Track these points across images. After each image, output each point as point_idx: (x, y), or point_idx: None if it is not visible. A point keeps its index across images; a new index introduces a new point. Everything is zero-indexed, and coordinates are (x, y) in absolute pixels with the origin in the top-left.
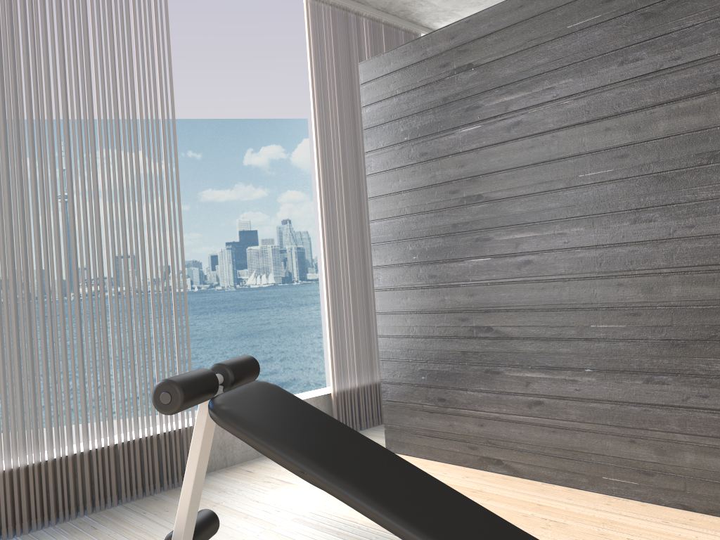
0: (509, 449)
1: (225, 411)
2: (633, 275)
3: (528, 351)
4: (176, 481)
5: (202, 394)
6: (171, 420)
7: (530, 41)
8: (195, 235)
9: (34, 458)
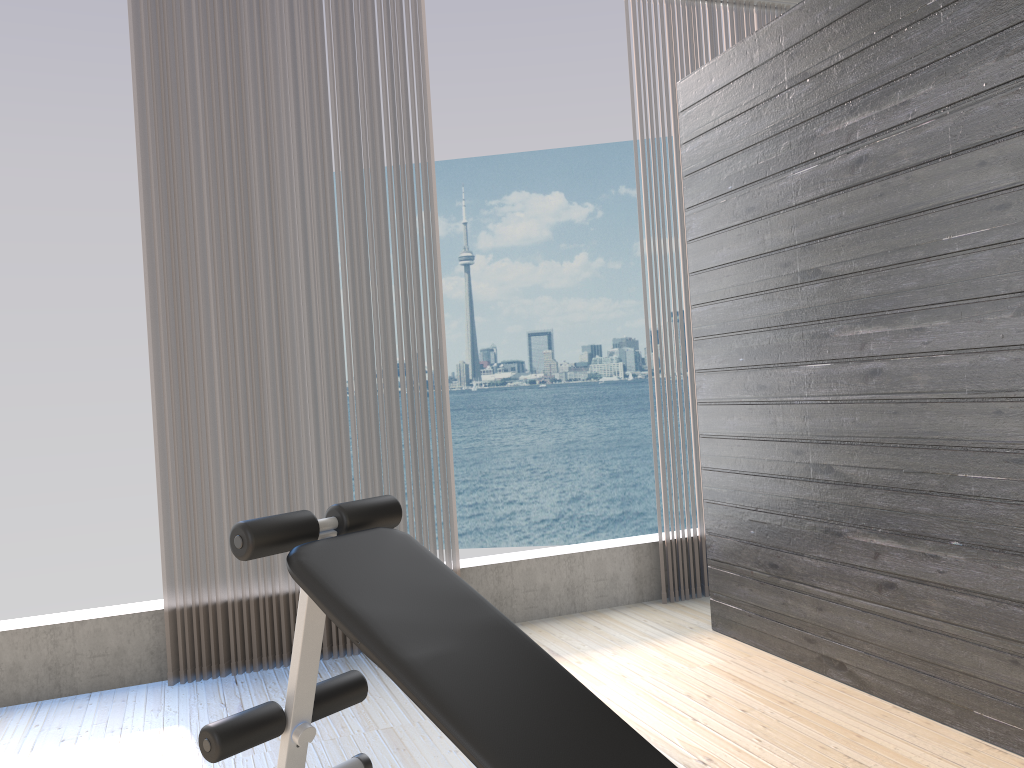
0: (854, 649)
1: (297, 562)
2: (1017, 398)
3: (877, 507)
4: None
5: (288, 540)
6: None
7: (878, 30)
8: (628, 302)
9: (265, 588)
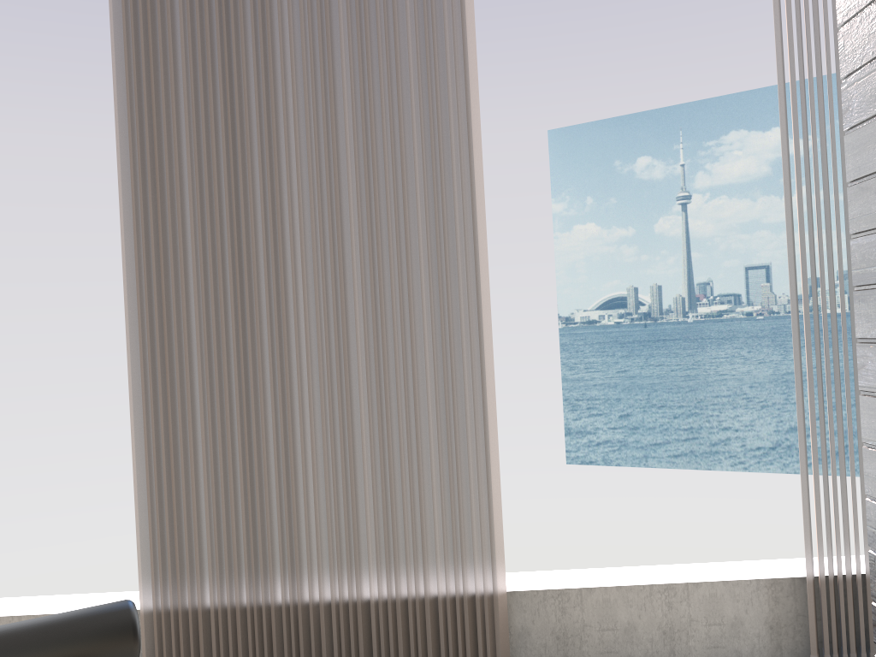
0: None
1: None
2: None
3: None
4: None
5: None
6: (455, 581)
7: None
8: None
9: (253, 599)
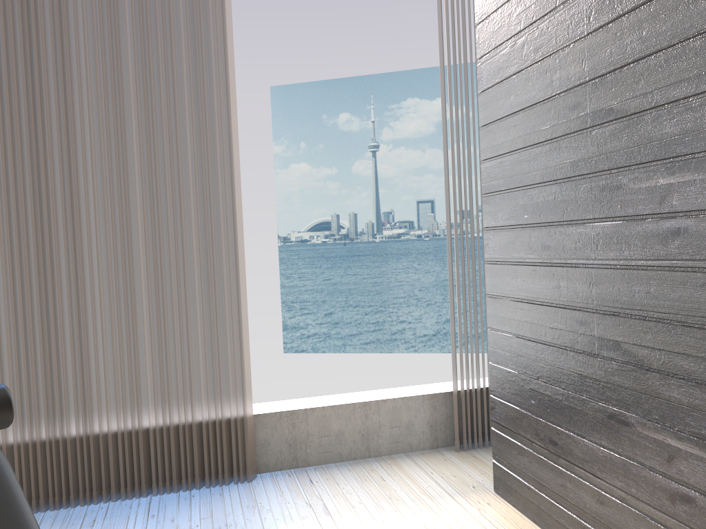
0: None
1: None
2: None
3: (673, 400)
4: (220, 479)
5: None
6: (216, 408)
7: None
8: None
9: (52, 433)
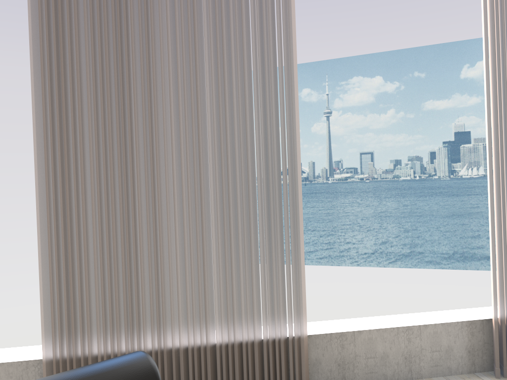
0: None
1: None
2: None
3: None
4: None
5: None
6: (275, 329)
7: None
8: (417, 136)
9: (131, 348)
